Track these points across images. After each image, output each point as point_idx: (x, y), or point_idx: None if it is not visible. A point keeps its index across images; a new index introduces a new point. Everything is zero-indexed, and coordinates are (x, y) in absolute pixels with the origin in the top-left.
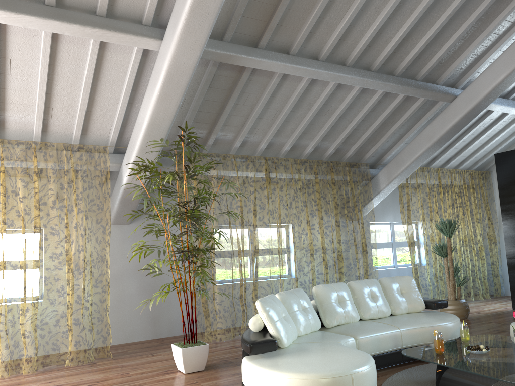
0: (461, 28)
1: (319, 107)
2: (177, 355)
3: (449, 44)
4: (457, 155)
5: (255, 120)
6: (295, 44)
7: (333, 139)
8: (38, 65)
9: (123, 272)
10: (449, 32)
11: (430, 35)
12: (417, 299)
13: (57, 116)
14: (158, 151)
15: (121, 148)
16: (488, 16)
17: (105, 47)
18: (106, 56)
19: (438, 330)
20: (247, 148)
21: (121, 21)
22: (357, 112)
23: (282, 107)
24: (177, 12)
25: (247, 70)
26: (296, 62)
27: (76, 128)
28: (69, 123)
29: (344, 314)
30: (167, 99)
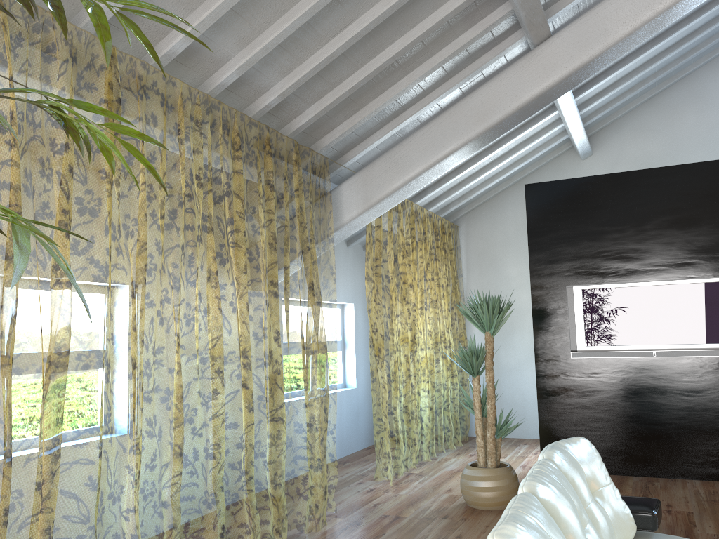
0: None
1: None
2: None
3: None
4: (439, 184)
5: None
6: None
7: (288, 66)
8: None
9: None
10: None
11: None
12: (622, 509)
13: None
14: None
15: None
16: None
17: None
18: None
19: None
20: None
21: None
22: (374, 0)
23: None
24: None
25: None
26: None
27: None
28: None
29: None
30: None
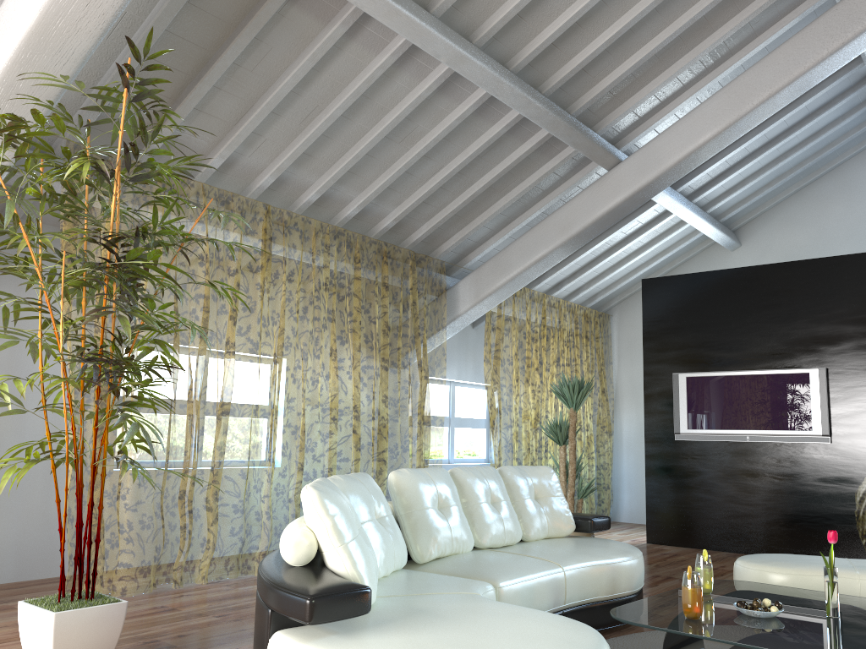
0: (664, 34)
1: (398, 121)
2: (37, 630)
3: (638, 59)
4: (574, 277)
5: (266, 117)
6: None
7: (398, 199)
8: None
9: None
10: (644, 36)
11: (620, 29)
12: (562, 512)
13: None
14: (49, 105)
15: None
16: (705, 26)
17: None
18: None
19: (620, 572)
20: (232, 178)
21: None
22: (456, 152)
23: (328, 102)
24: None
25: None
26: None
27: None
28: None
29: (451, 534)
30: None
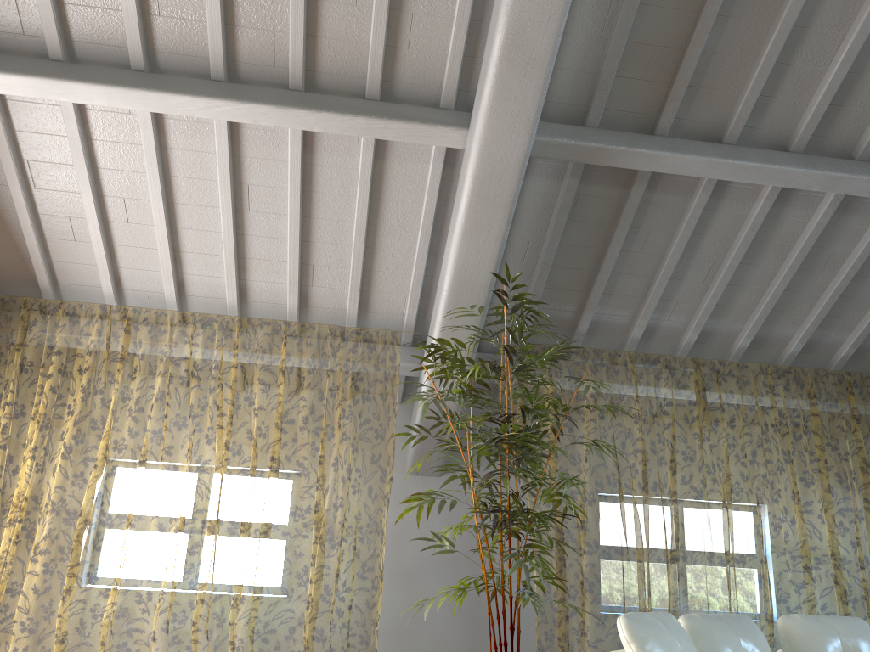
0: None
1: (804, 253)
2: None
3: None
4: None
5: (669, 284)
6: (733, 122)
7: (849, 325)
8: (287, 192)
9: (423, 564)
10: None
11: None
12: None
13: (321, 279)
14: (467, 327)
15: (426, 338)
16: None
17: (386, 156)
18: (388, 170)
19: None
20: (659, 341)
21: (404, 105)
22: None
23: (723, 256)
24: (484, 68)
25: (638, 180)
26: (737, 154)
27: (349, 299)
28: (339, 292)
29: None
30: (479, 230)
